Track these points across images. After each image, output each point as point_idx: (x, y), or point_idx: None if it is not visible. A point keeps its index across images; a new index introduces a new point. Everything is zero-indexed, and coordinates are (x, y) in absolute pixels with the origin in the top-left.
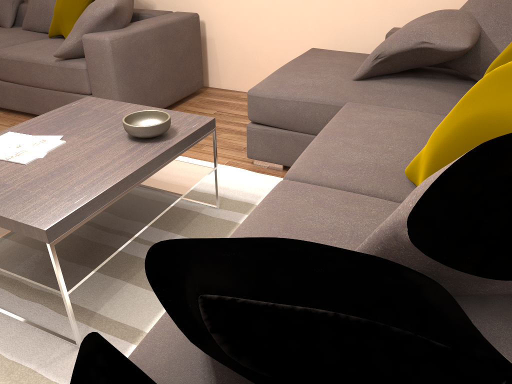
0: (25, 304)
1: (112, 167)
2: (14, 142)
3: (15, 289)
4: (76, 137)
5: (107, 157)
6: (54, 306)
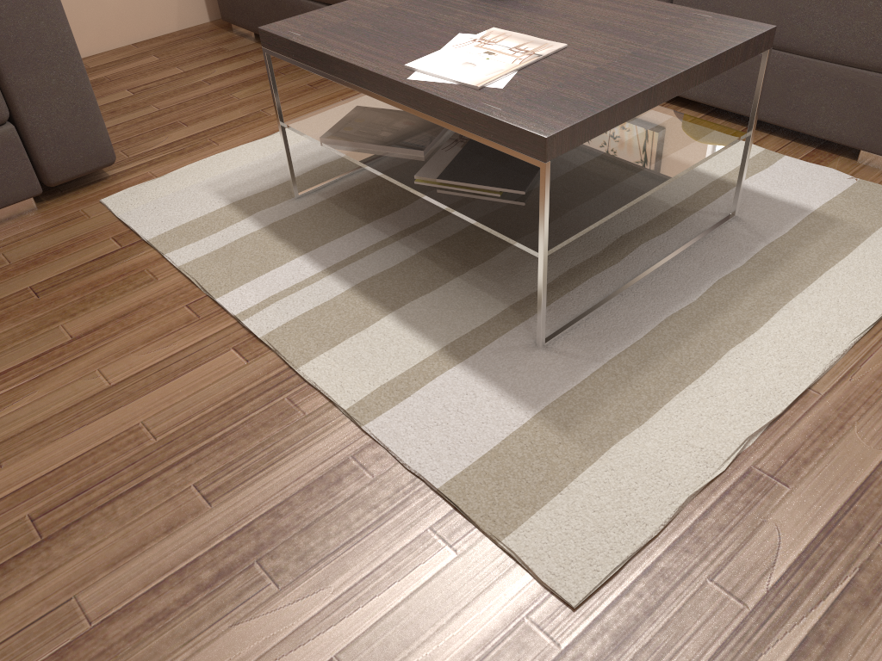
0: (636, 258)
1: (611, 4)
2: (464, 57)
3: (593, 269)
4: (477, 25)
5: (574, 7)
6: (649, 235)
